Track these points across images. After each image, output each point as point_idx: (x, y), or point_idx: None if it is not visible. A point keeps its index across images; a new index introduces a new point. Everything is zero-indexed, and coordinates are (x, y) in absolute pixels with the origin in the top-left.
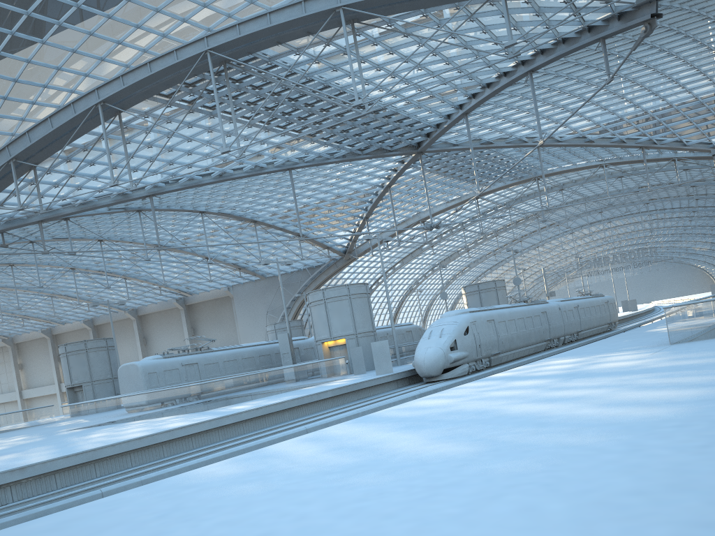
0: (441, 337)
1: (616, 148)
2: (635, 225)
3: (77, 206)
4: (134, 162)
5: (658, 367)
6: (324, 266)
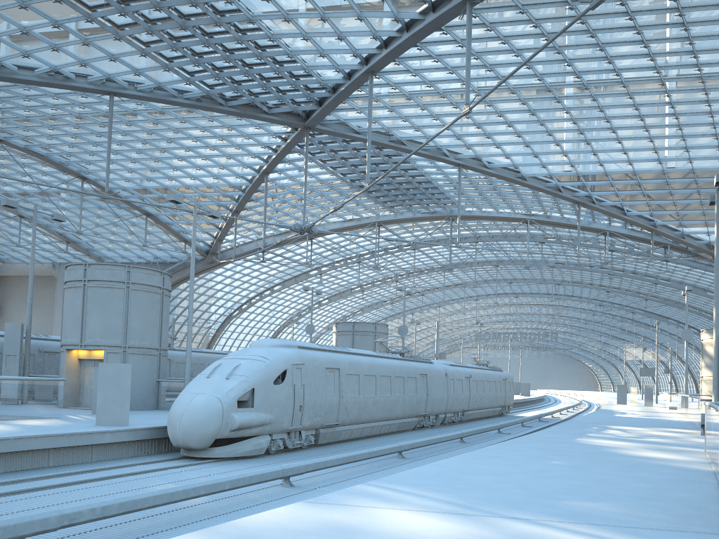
0: (229, 379)
1: (547, 199)
2: (541, 305)
3: None
4: None
5: None
6: (179, 264)
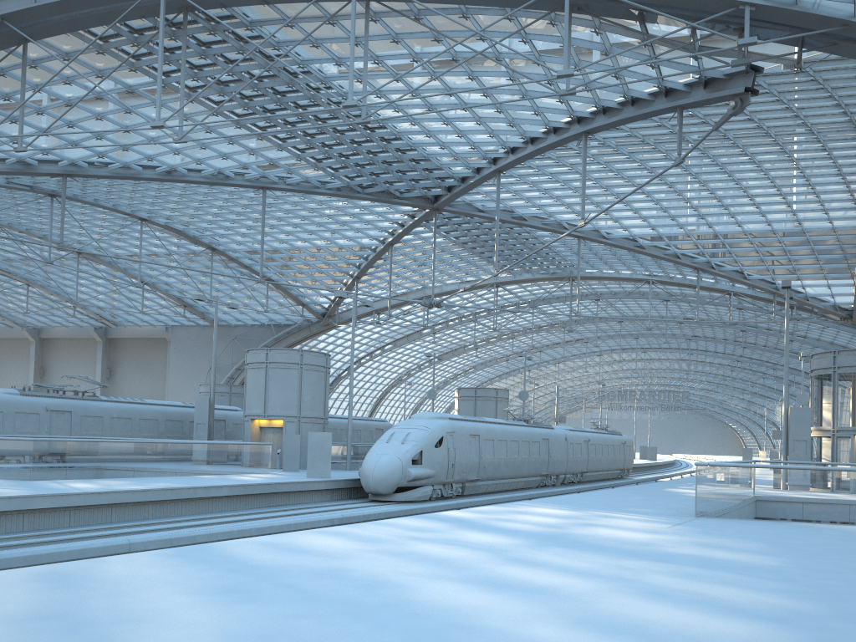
0: (404, 444)
1: (668, 263)
2: (671, 361)
3: None
4: (45, 121)
5: (678, 554)
6: (294, 326)
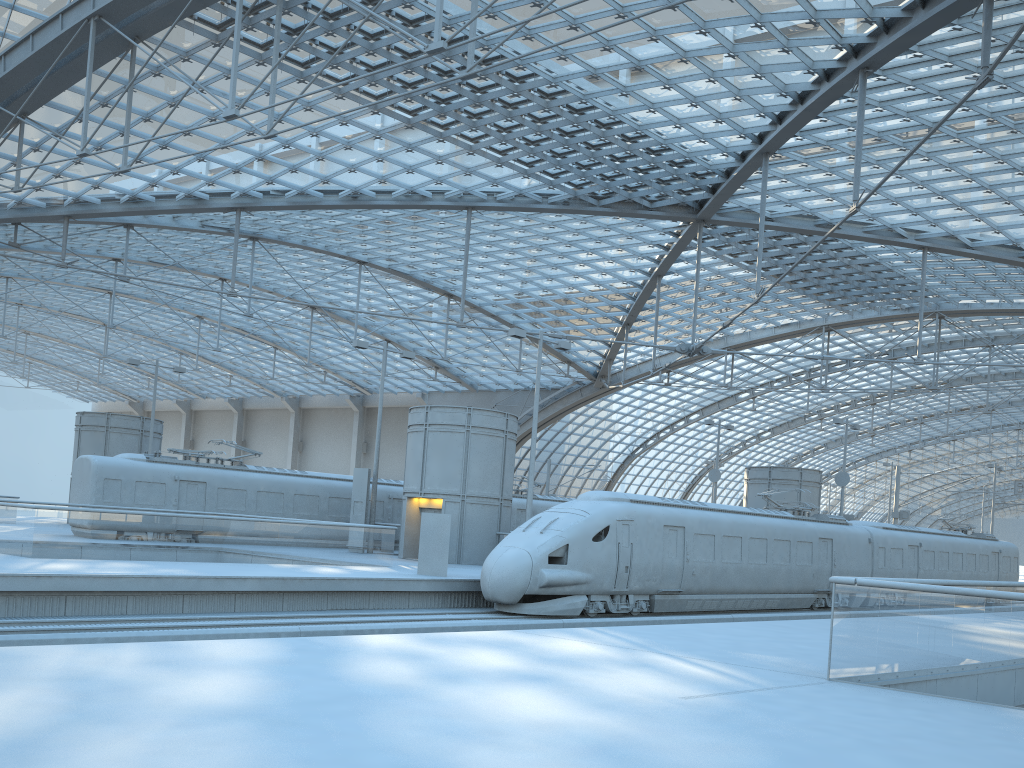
0: (543, 533)
1: None
2: None
3: (125, 204)
4: (198, 144)
5: None
6: (562, 390)
